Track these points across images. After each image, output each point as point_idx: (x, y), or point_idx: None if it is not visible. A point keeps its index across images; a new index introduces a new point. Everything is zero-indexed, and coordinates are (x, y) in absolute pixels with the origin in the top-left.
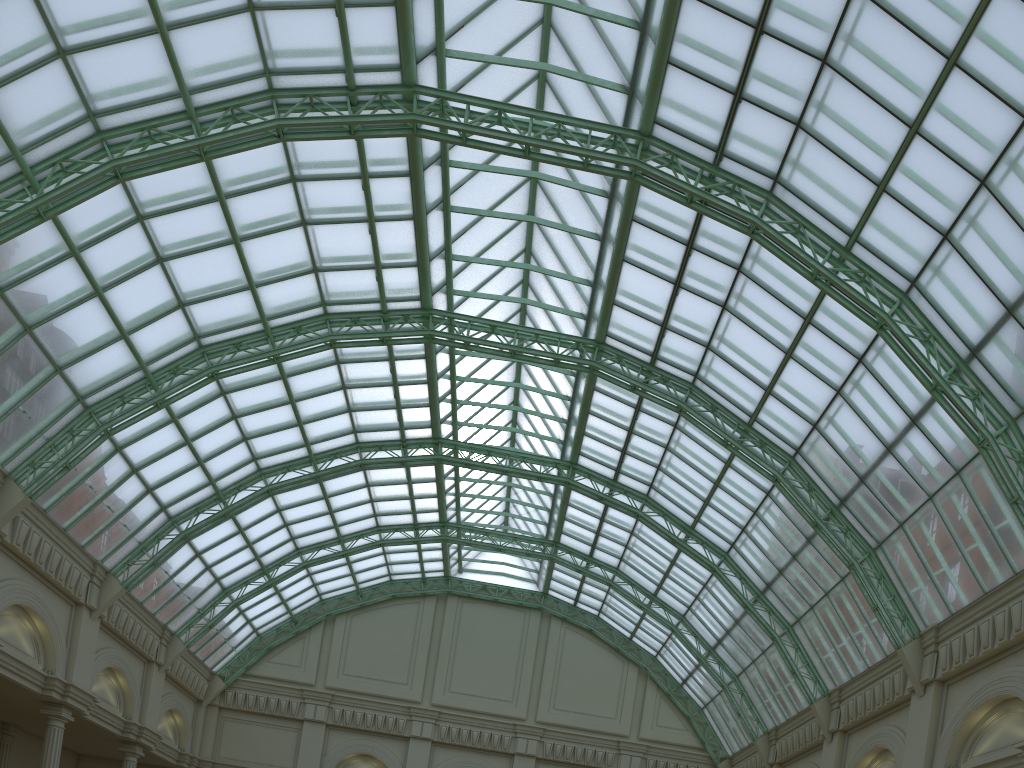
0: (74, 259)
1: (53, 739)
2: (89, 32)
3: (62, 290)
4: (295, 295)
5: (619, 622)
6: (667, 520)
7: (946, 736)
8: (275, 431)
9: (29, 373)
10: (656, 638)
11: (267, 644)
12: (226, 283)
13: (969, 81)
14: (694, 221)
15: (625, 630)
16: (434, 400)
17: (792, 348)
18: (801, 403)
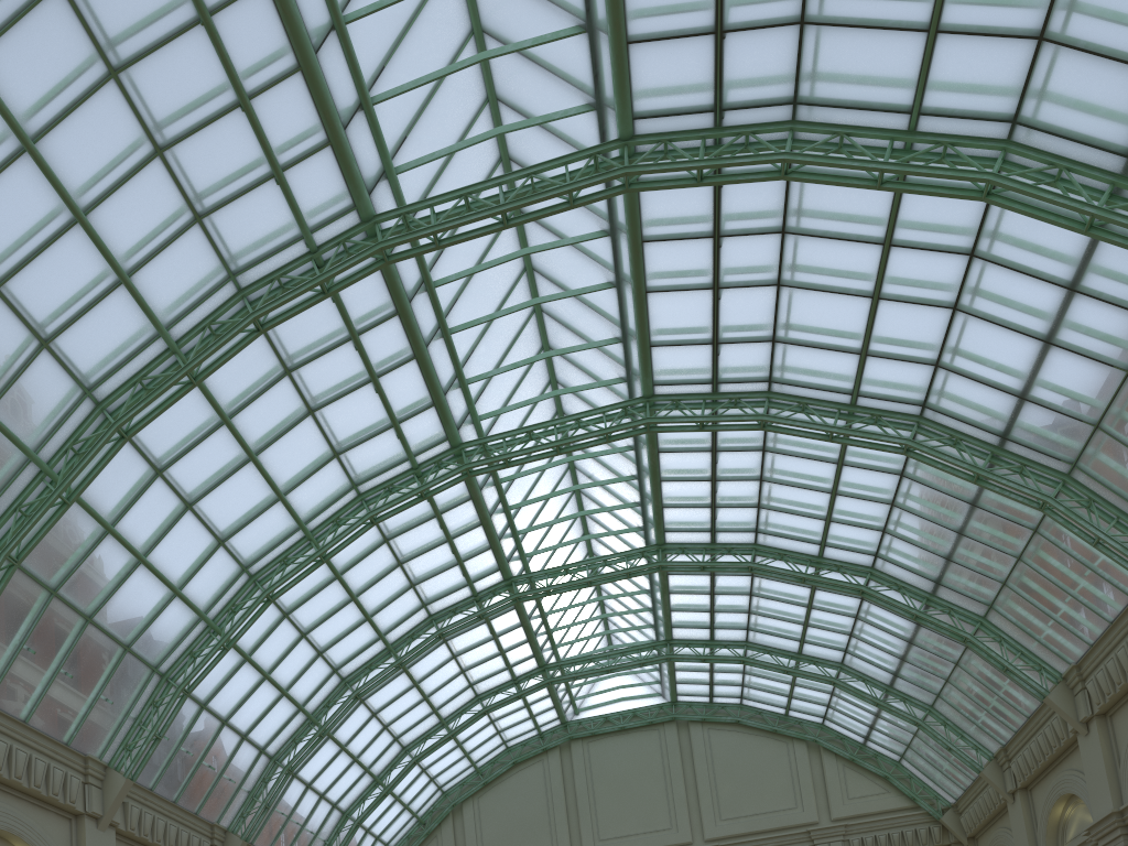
0: (111, 535)
1: None
2: (62, 312)
3: (108, 569)
4: (324, 488)
5: (767, 701)
6: (788, 560)
7: None
8: (346, 634)
9: (101, 661)
10: (817, 702)
11: None
12: (256, 503)
13: None
14: (713, 204)
15: (777, 707)
16: (493, 539)
17: (878, 287)
18: (910, 346)
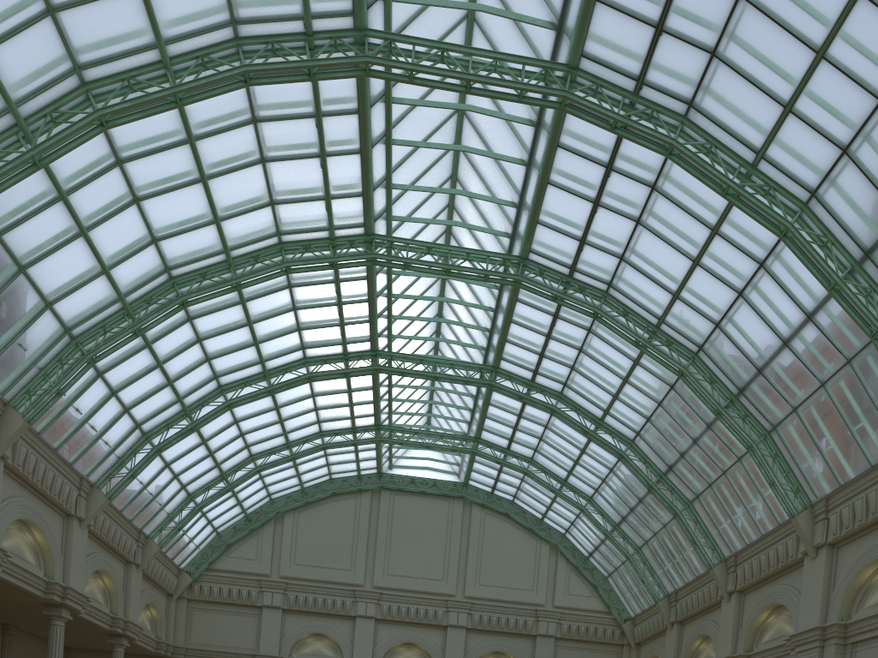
0: (62, 203)
1: (56, 637)
2: None
3: (52, 232)
4: (254, 227)
5: (532, 505)
6: (579, 414)
7: (839, 592)
8: (234, 351)
9: (24, 309)
10: (565, 518)
11: (226, 541)
12: (194, 219)
13: (873, 9)
14: (614, 145)
15: (537, 512)
16: (373, 316)
17: (699, 256)
18: (706, 305)
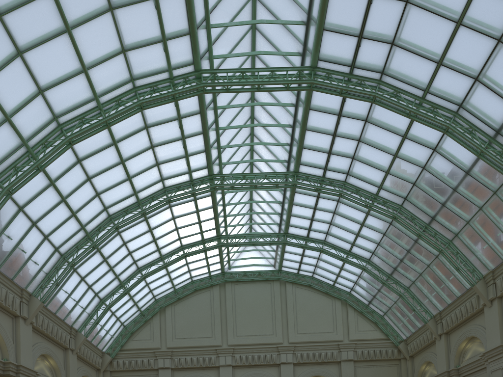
0: None
1: None
2: None
3: None
4: (113, 74)
5: (326, 276)
6: (359, 194)
7: None
8: (115, 186)
9: None
10: (350, 280)
11: (130, 330)
12: (67, 69)
13: None
14: None
15: (330, 280)
16: (208, 145)
17: (463, 15)
18: (466, 63)
